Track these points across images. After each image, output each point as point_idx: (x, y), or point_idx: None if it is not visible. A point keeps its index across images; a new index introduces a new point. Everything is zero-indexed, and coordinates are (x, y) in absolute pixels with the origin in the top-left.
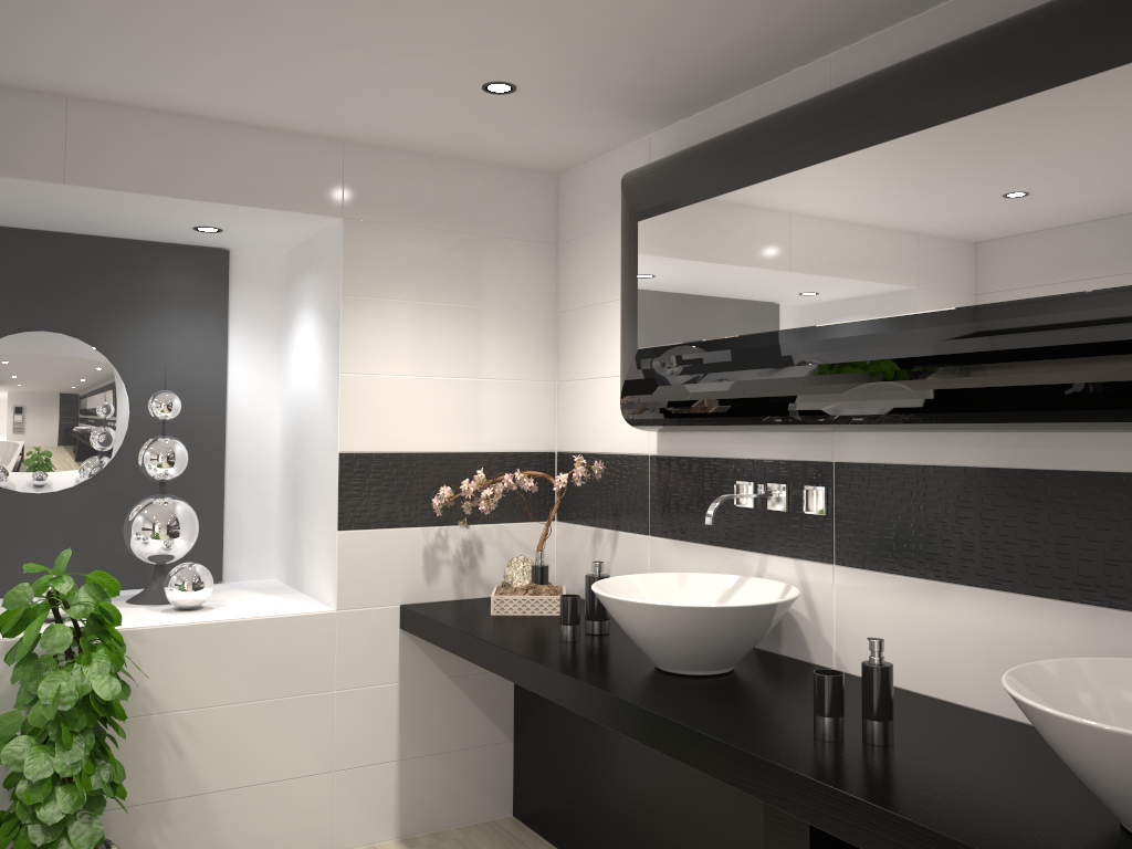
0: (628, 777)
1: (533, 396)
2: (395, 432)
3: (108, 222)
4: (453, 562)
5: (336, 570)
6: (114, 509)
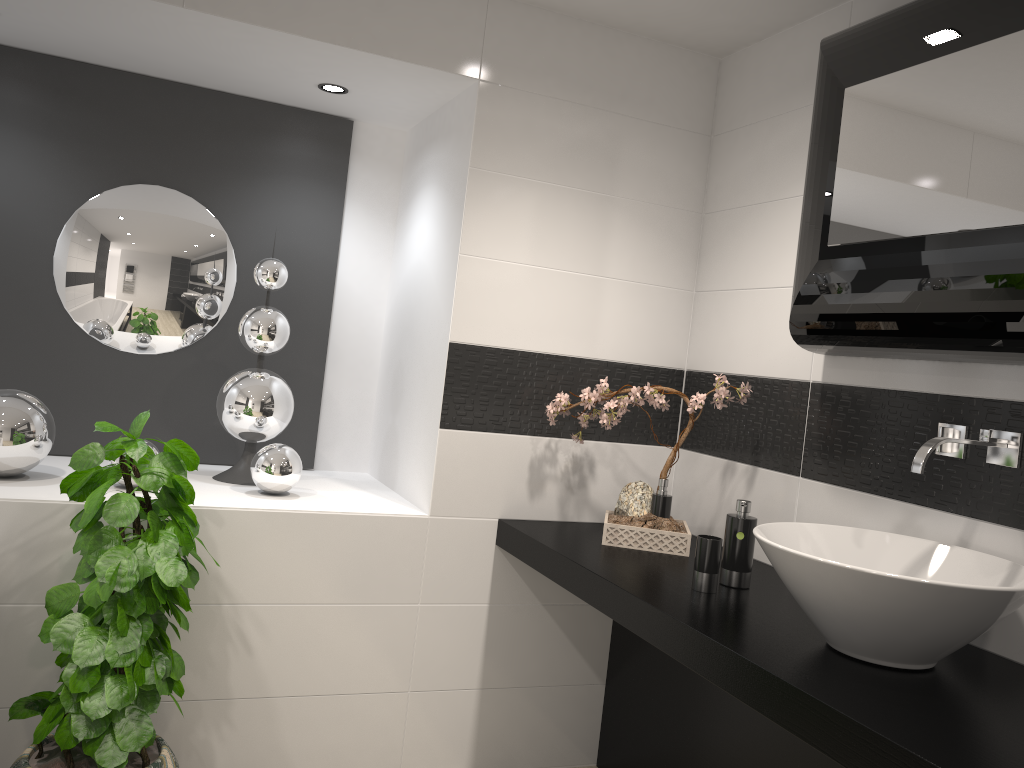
0: (752, 761)
1: (666, 305)
2: (512, 327)
3: (231, 72)
4: (561, 479)
5: (433, 472)
6: (211, 379)
